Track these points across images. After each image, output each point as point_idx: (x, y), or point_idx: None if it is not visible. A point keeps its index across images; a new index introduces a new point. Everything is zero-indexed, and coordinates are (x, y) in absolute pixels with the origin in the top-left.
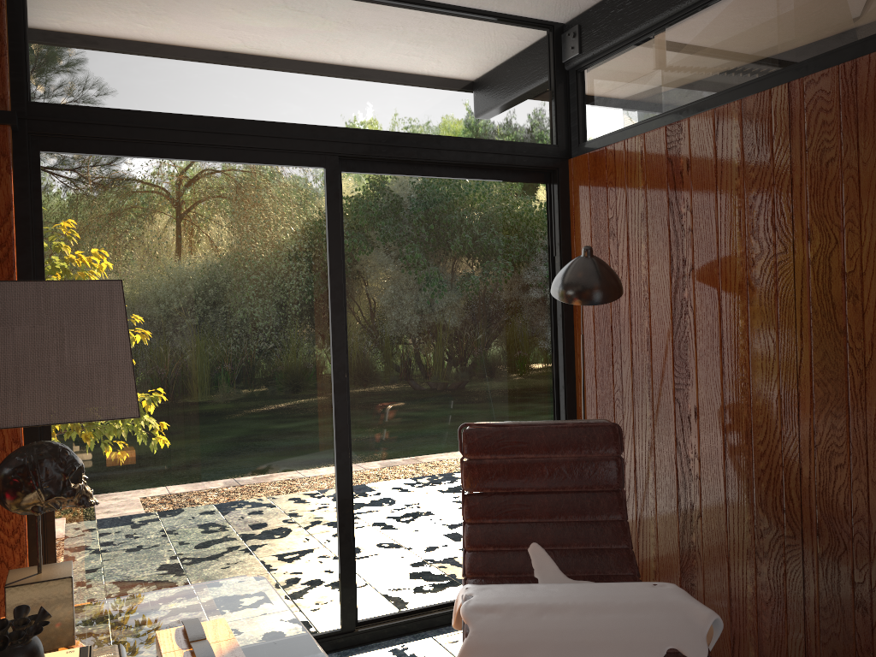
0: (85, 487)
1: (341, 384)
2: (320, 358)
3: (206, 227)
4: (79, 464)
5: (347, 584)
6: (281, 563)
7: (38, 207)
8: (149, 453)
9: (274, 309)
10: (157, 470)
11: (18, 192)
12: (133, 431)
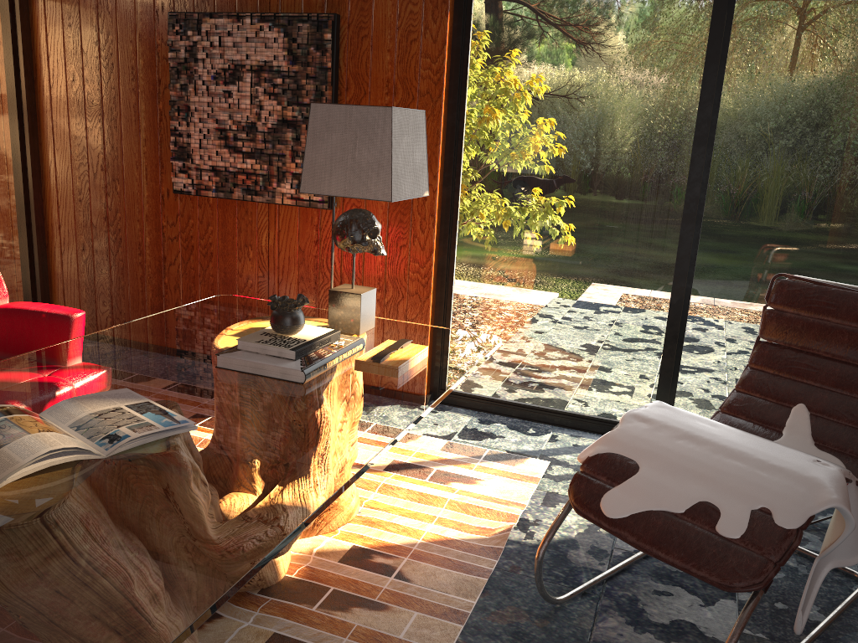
0: (377, 242)
1: (690, 215)
2: (674, 187)
3: (589, 58)
4: (374, 227)
5: (663, 392)
6: (607, 356)
7: (466, 42)
8: (519, 243)
9: (637, 137)
10: (523, 257)
11: (454, 30)
12: (510, 223)
